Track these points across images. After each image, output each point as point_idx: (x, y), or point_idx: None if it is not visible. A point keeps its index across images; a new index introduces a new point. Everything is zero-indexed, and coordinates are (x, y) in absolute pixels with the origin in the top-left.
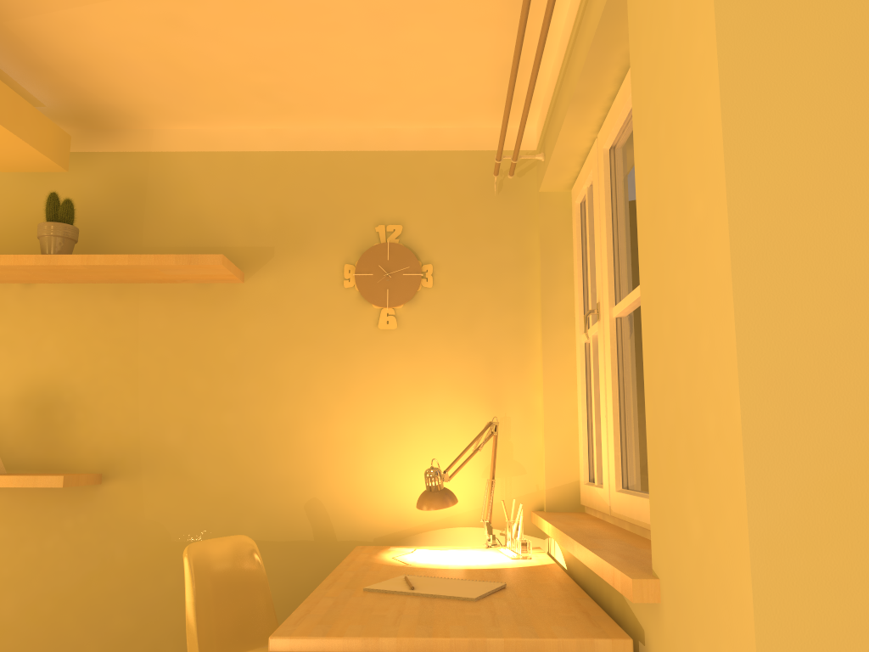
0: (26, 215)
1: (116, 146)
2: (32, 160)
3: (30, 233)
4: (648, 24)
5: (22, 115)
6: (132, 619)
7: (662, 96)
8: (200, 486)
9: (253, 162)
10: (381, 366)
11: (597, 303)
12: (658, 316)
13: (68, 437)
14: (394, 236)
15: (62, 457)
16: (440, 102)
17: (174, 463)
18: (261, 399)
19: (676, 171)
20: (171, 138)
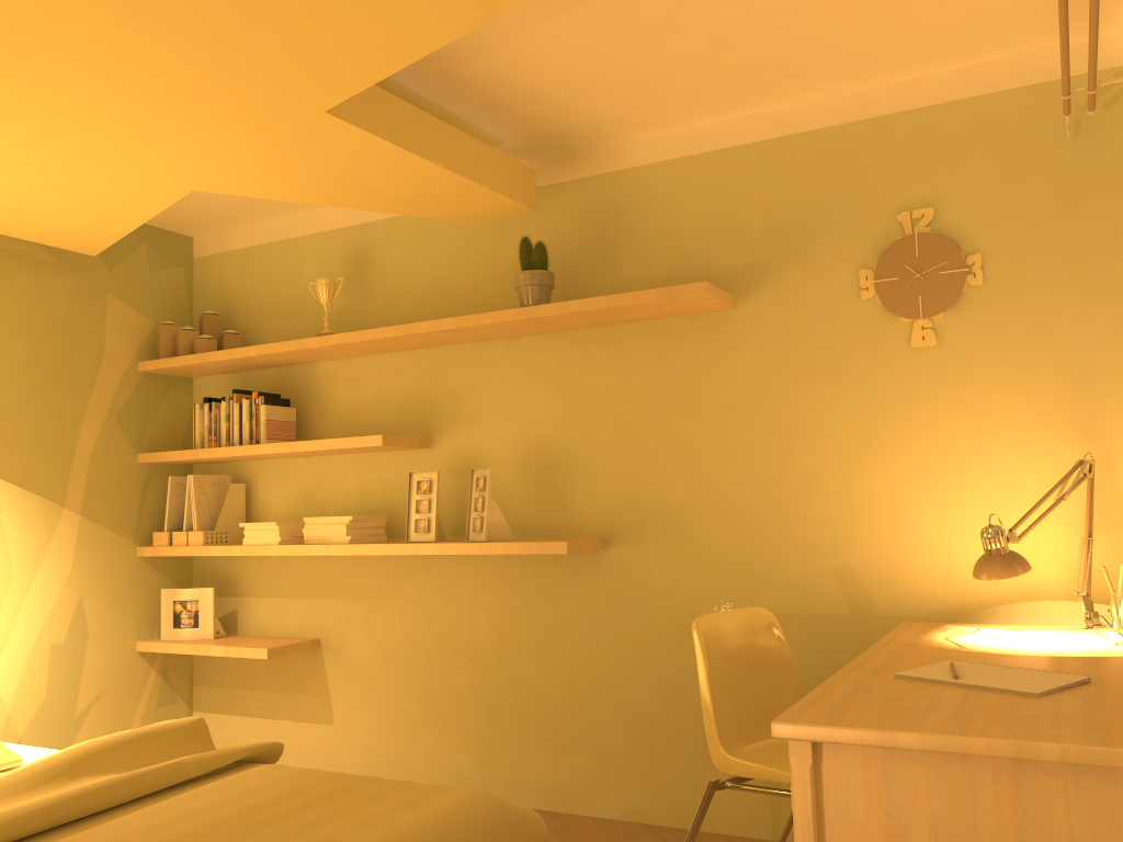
0: (503, 264)
1: (582, 171)
2: (500, 206)
3: (508, 283)
4: None
5: (485, 161)
6: (652, 695)
7: None
8: (710, 550)
9: (734, 160)
10: (919, 395)
11: None
12: None
13: (568, 500)
14: (923, 223)
15: (564, 520)
16: (970, 31)
17: (679, 525)
18: (770, 447)
19: None
20: (639, 150)
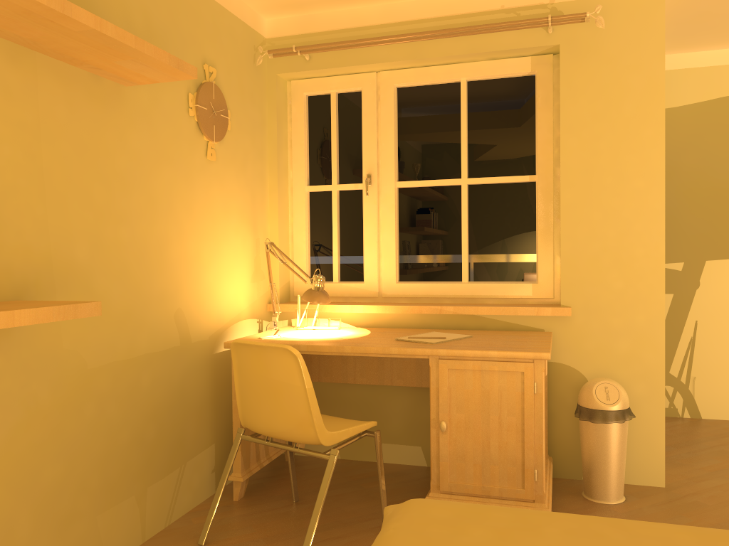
0: None
1: None
2: None
3: None
4: (591, 96)
5: None
6: (61, 464)
7: (605, 132)
8: (107, 305)
9: None
10: (208, 192)
11: (370, 174)
12: (586, 211)
13: None
14: (212, 78)
15: None
16: None
17: (84, 283)
18: (144, 215)
19: (618, 165)
20: None
